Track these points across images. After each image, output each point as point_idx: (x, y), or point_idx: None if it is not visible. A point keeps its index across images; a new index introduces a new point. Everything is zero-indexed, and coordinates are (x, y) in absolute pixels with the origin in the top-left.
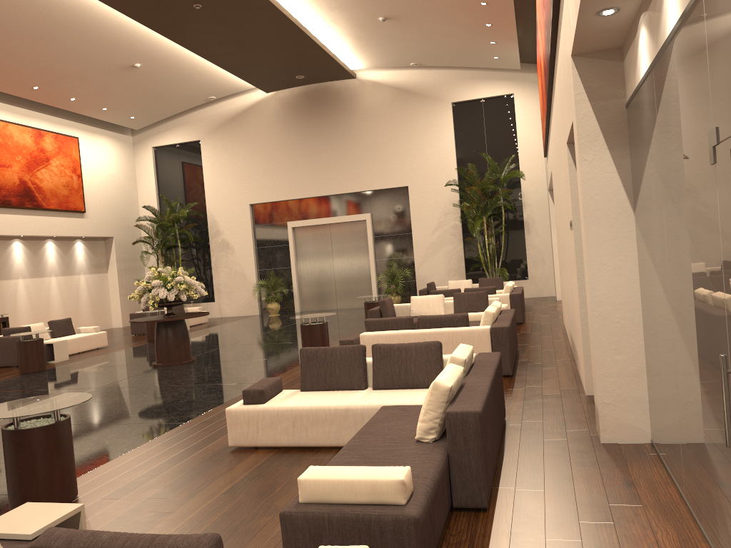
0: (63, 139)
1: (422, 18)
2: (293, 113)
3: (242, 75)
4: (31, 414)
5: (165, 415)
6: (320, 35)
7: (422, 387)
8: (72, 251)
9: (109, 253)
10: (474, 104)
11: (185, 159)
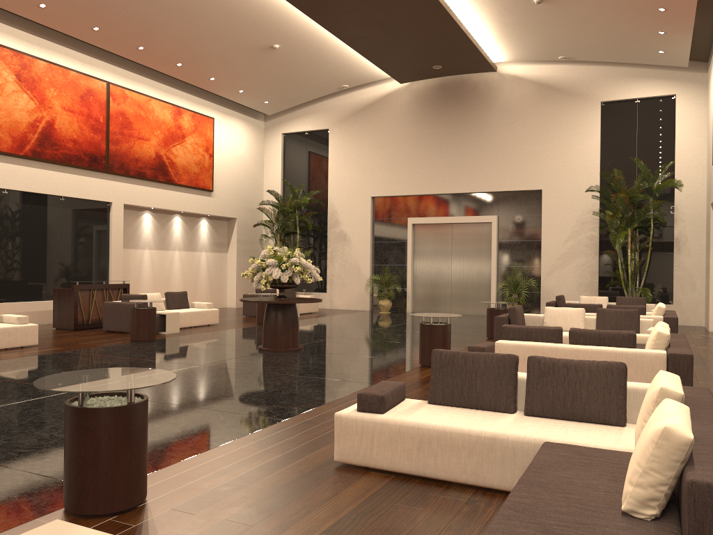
0: (200, 118)
1: (584, 0)
2: (425, 106)
3: (378, 62)
4: (95, 391)
5: (263, 407)
6: (465, 20)
7: (594, 422)
8: (197, 228)
9: (231, 234)
10: (627, 105)
11: (313, 147)
